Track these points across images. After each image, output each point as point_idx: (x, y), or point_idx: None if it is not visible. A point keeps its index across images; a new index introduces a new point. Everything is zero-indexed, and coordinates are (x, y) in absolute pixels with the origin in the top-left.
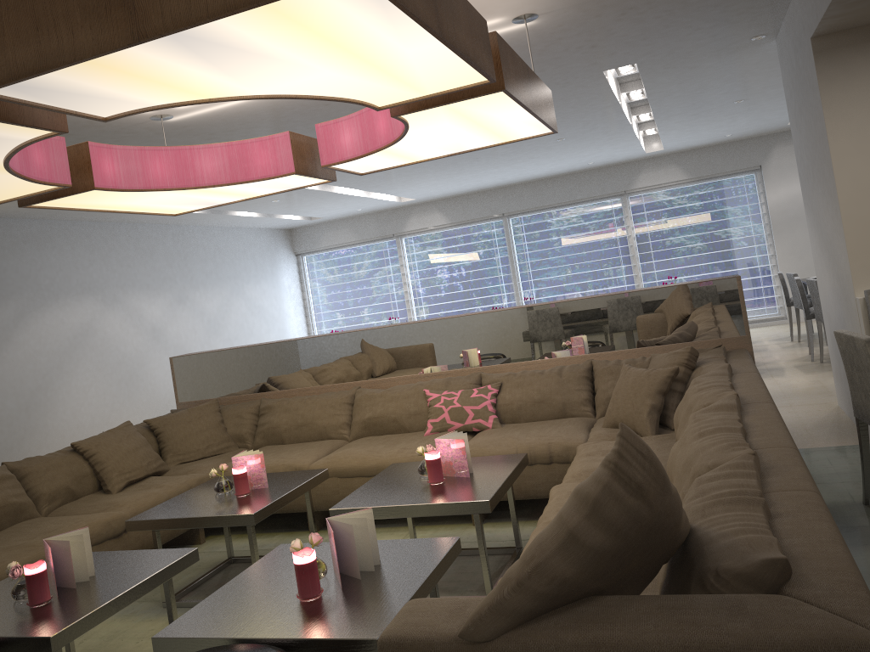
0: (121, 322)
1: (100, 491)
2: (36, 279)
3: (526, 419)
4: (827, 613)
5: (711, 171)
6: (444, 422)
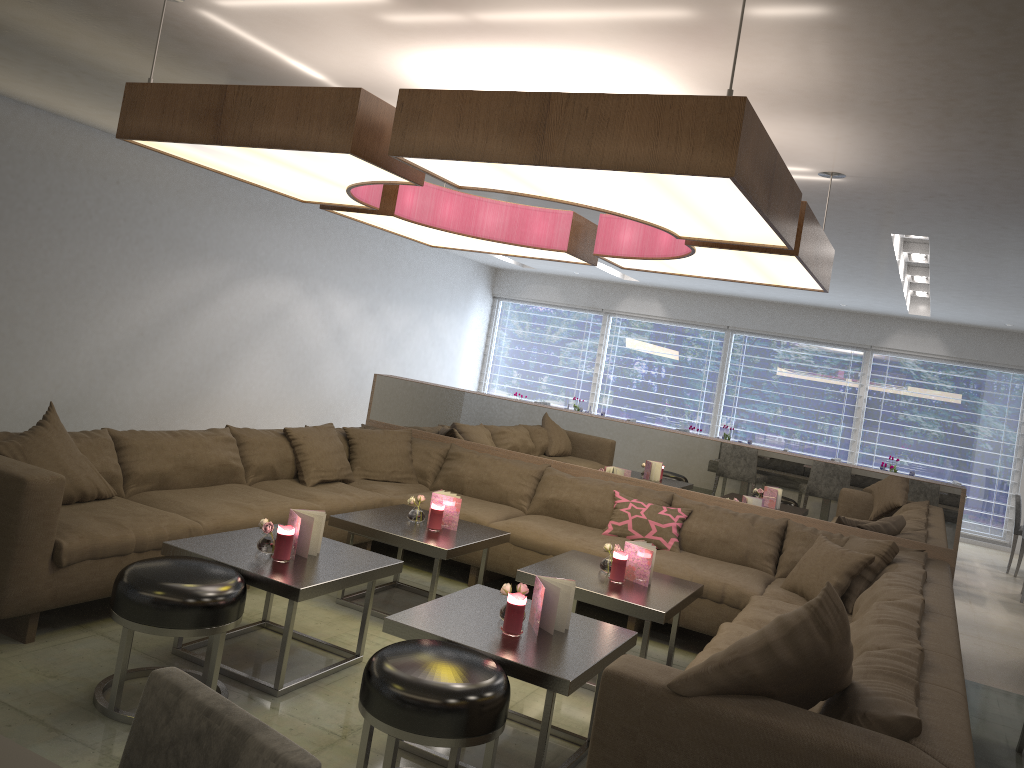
0: (313, 314)
1: (295, 480)
2: (254, 249)
3: (705, 553)
4: (937, 761)
5: (976, 357)
6: (625, 528)
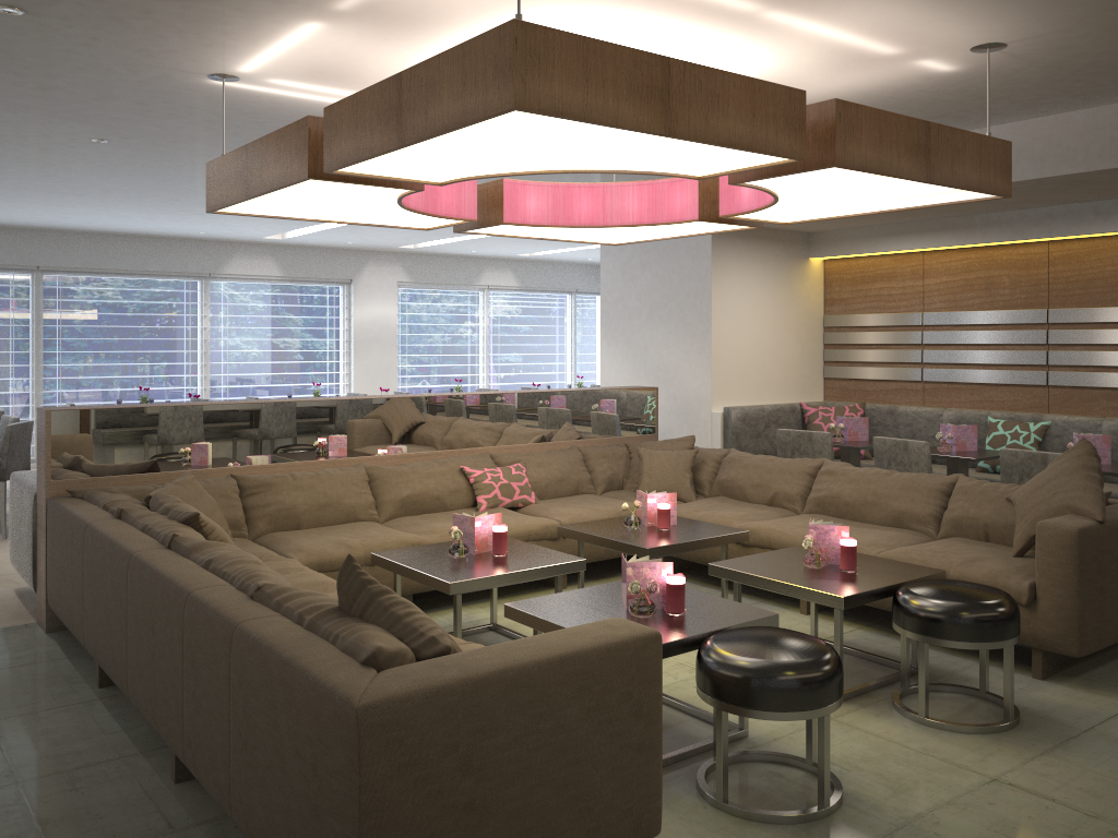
0: None
1: None
2: None
3: (550, 496)
4: None
5: (307, 274)
6: (497, 498)
